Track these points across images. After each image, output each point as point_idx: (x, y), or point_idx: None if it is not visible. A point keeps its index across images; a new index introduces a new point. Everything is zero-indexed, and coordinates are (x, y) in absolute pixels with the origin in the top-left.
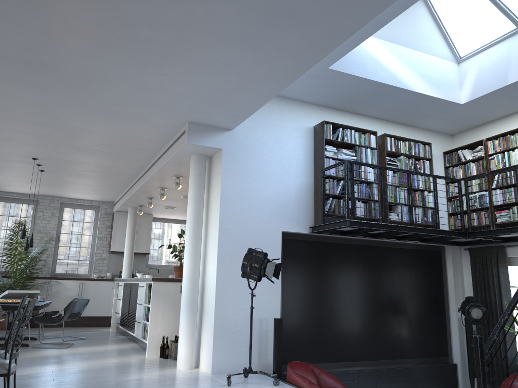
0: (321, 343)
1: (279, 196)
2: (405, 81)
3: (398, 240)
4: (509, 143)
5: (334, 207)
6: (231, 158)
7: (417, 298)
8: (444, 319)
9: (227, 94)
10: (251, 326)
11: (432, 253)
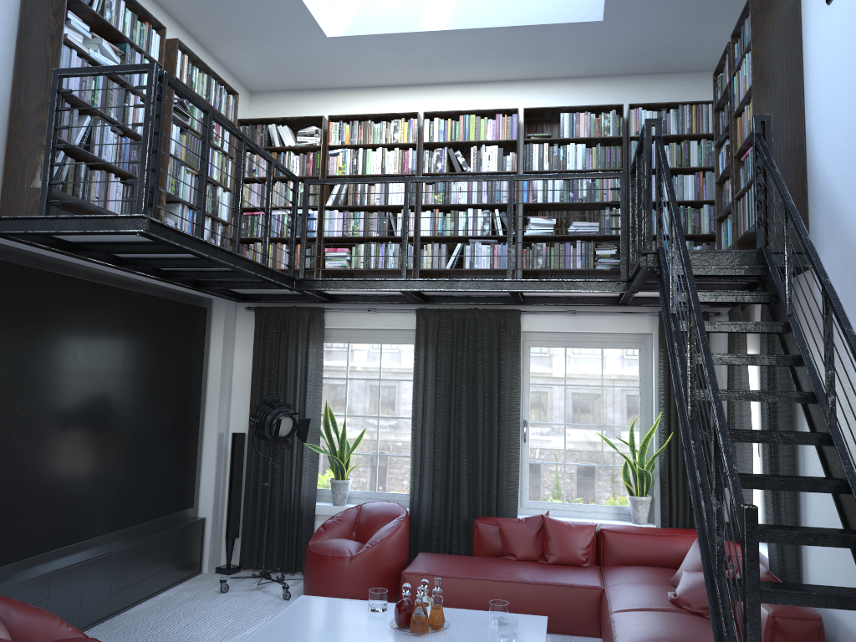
0: None
1: None
2: None
3: (159, 280)
4: (369, 135)
5: (65, 178)
6: None
7: (164, 401)
8: (196, 437)
9: None
10: None
11: (195, 311)
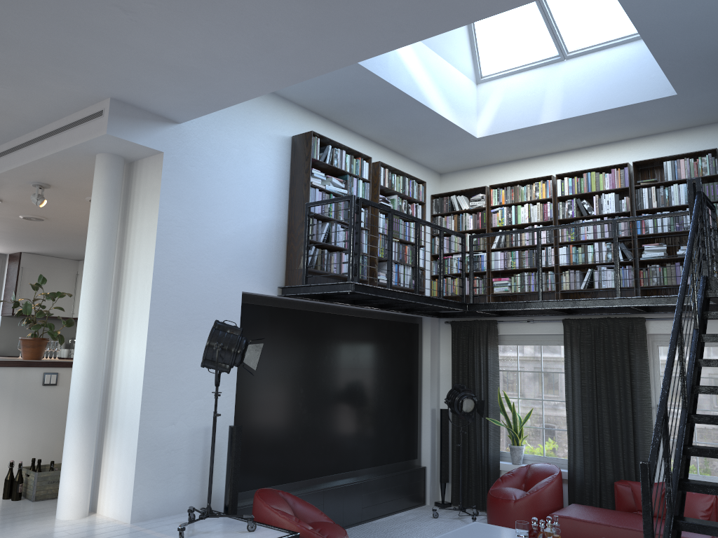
0: (281, 456)
1: (242, 238)
2: (427, 95)
3: (380, 309)
4: (518, 195)
5: (316, 260)
6: (176, 171)
7: (391, 386)
8: (416, 411)
9: (215, 67)
10: (213, 443)
11: (409, 326)
